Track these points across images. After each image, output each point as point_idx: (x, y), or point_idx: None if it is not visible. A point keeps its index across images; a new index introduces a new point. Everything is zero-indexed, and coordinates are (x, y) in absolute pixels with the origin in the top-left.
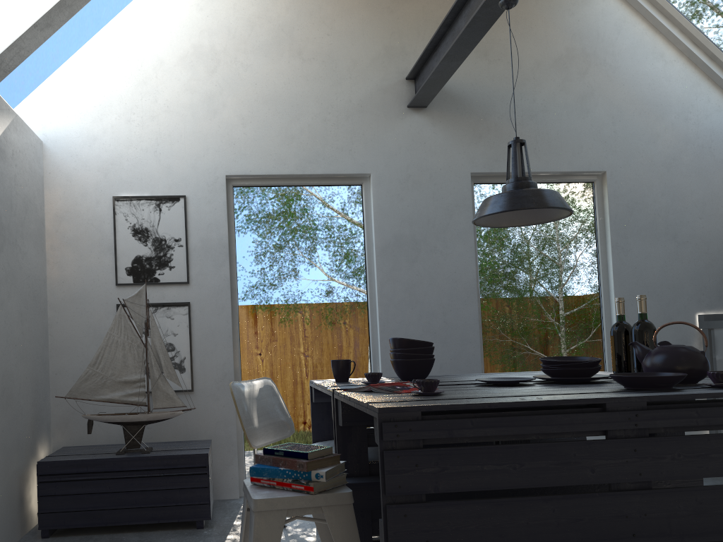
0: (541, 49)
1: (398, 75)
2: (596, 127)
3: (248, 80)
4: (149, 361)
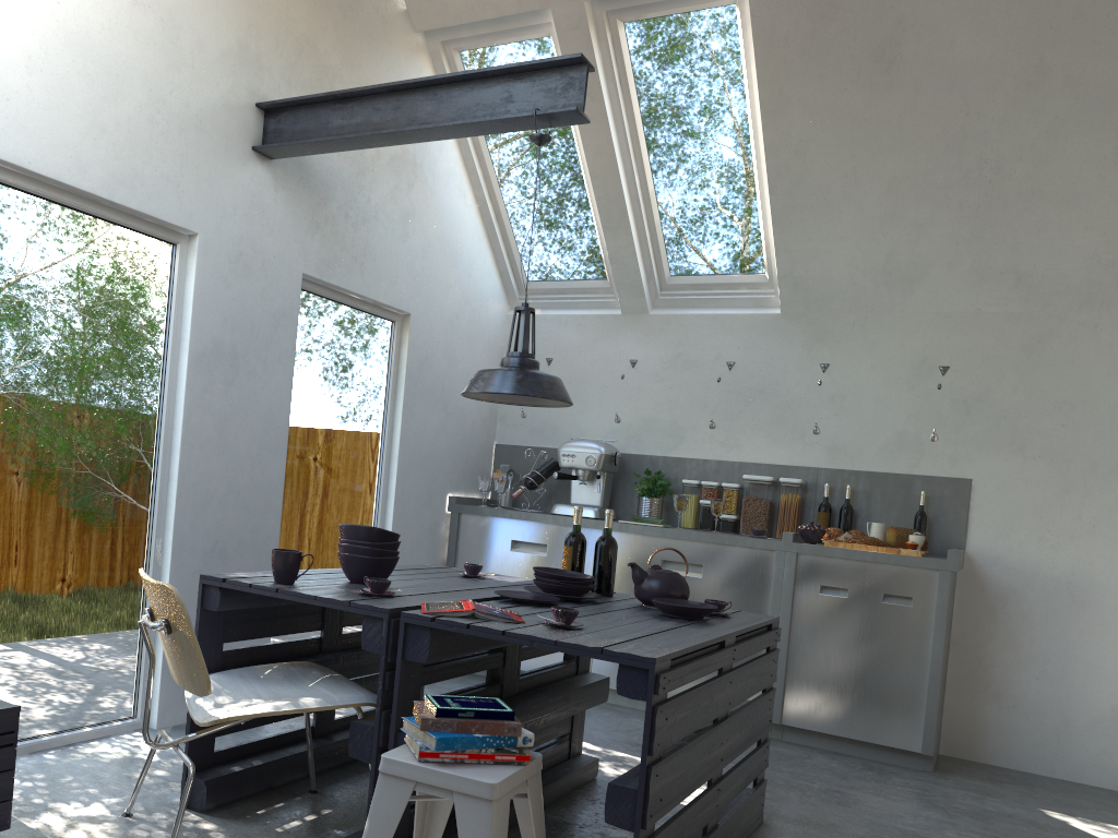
0: None
1: (249, 94)
2: (411, 257)
3: None
4: None
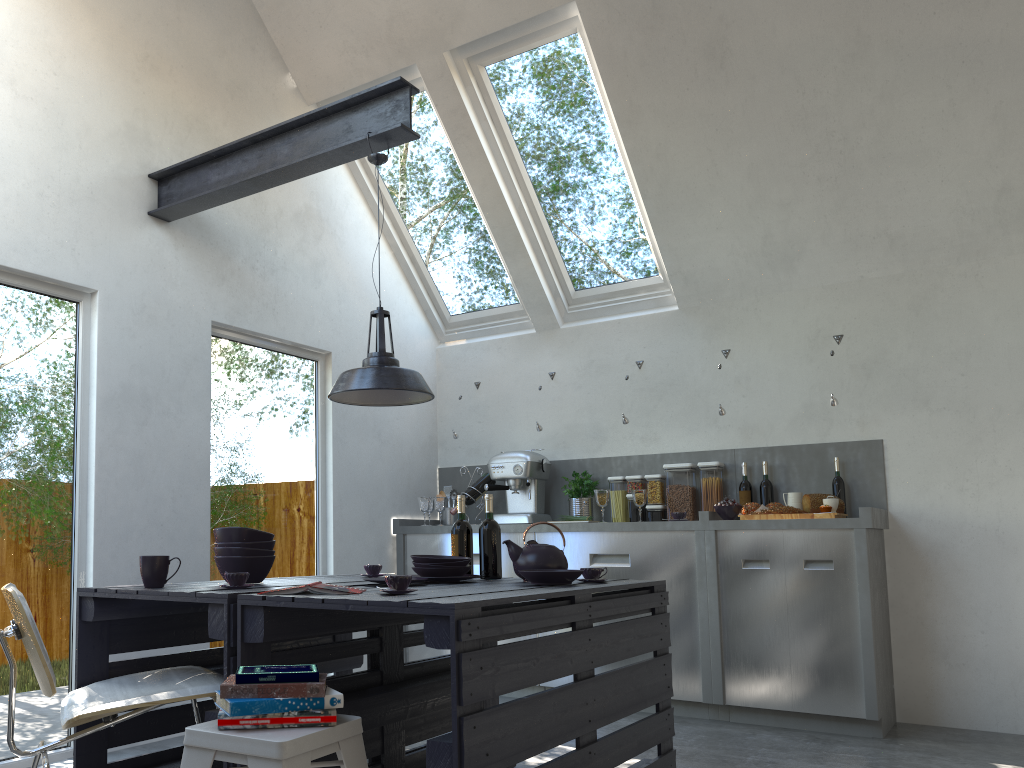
0: (284, 196)
1: (140, 167)
2: (326, 301)
3: None
4: None
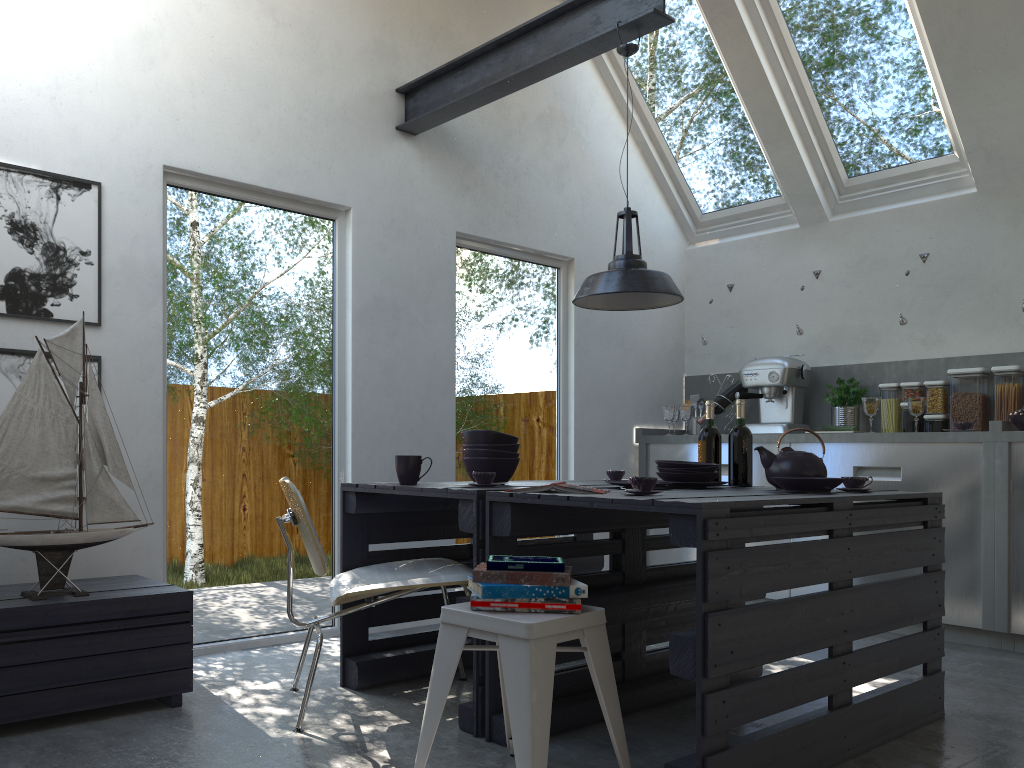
0: (527, 99)
1: (388, 82)
2: (569, 206)
3: (202, 28)
4: (84, 446)
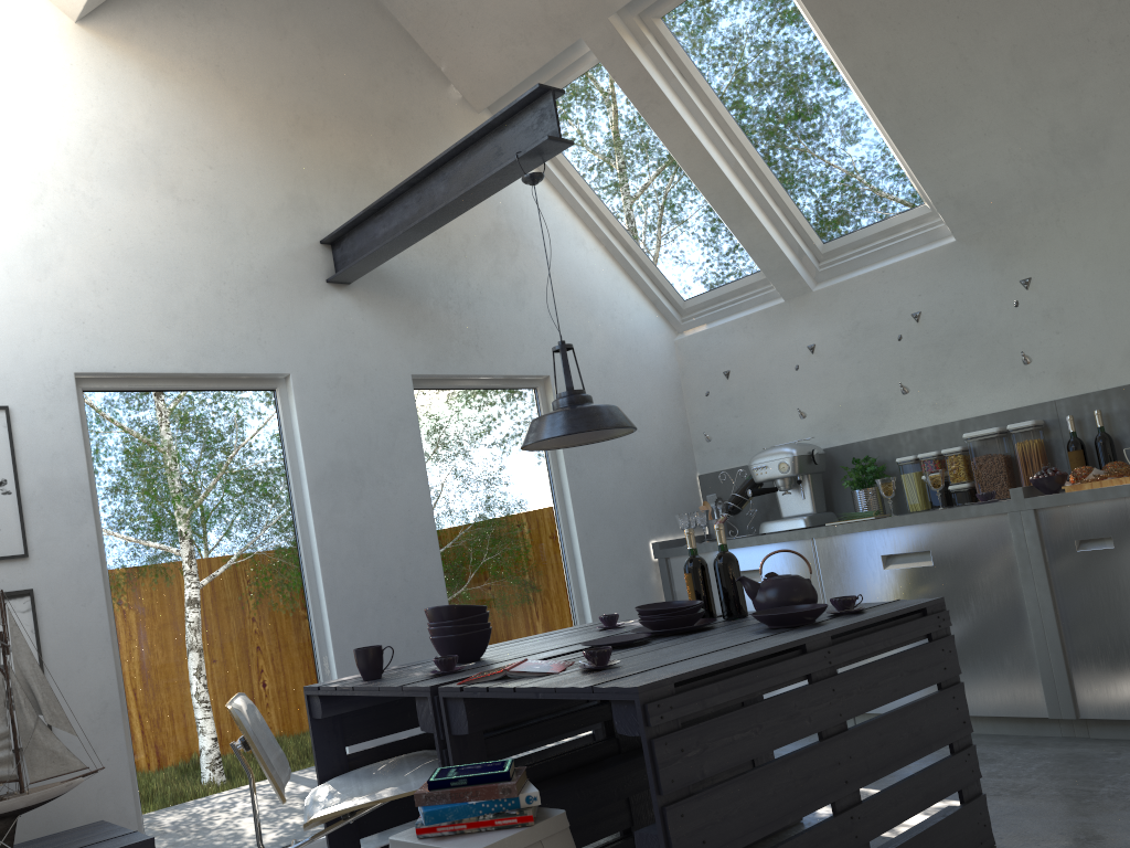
0: (468, 220)
1: (310, 236)
2: (534, 321)
3: (98, 223)
4: (14, 700)
